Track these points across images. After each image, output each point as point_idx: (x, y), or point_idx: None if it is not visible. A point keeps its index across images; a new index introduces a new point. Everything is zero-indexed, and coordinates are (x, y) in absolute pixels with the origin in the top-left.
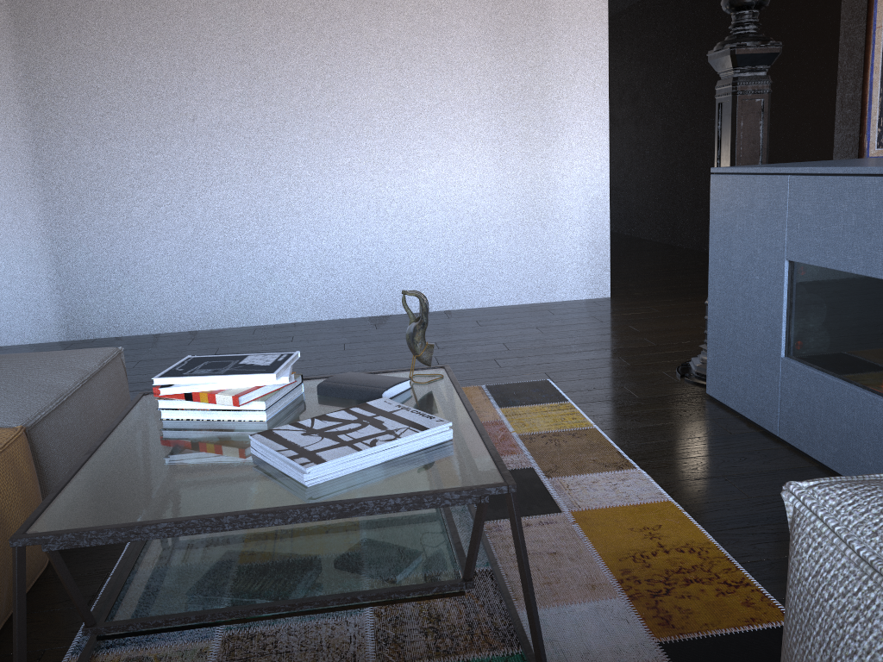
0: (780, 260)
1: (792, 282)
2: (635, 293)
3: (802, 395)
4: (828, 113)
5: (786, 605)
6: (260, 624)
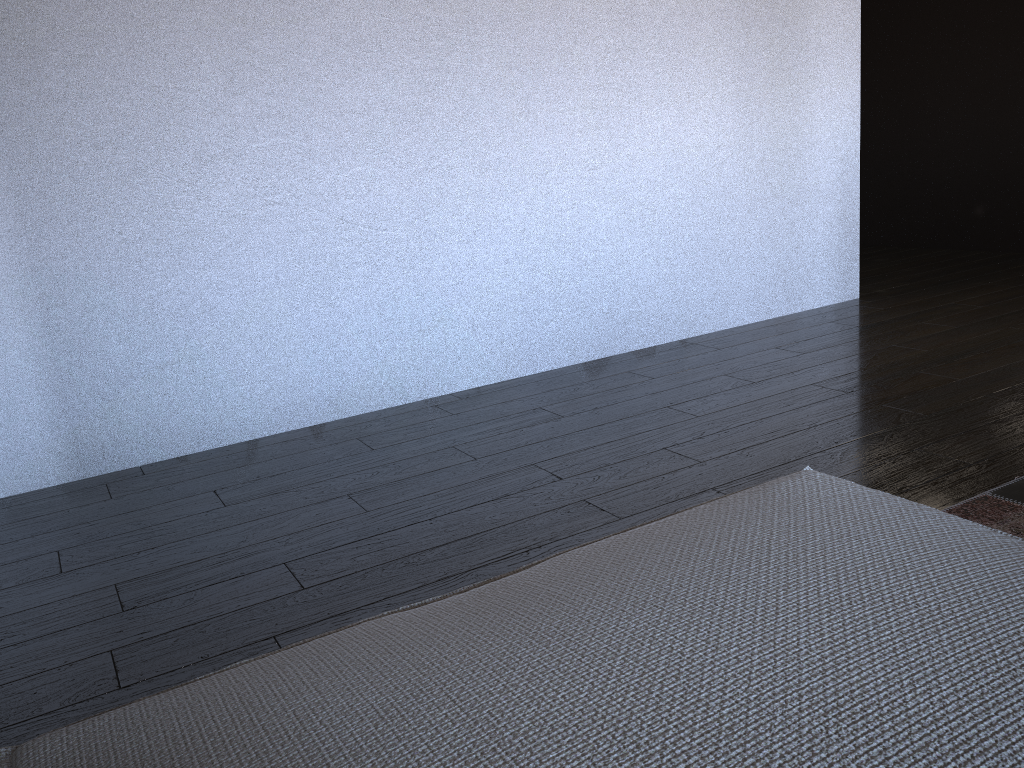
0: None
1: None
2: (875, 290)
3: None
4: None
5: None
6: None
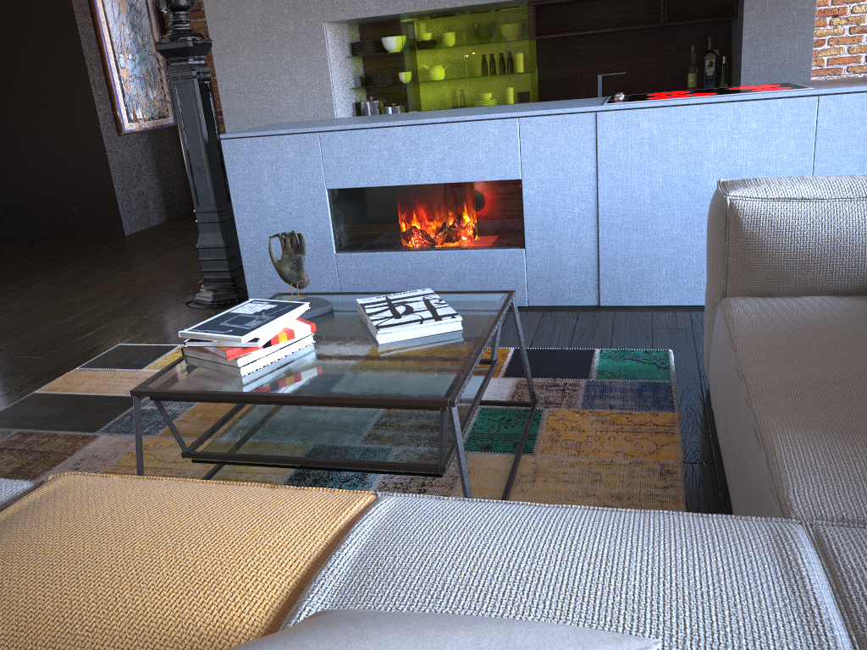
0: (321, 190)
1: (332, 203)
2: None
3: (360, 271)
4: (85, 94)
5: (740, 225)
6: (367, 488)
